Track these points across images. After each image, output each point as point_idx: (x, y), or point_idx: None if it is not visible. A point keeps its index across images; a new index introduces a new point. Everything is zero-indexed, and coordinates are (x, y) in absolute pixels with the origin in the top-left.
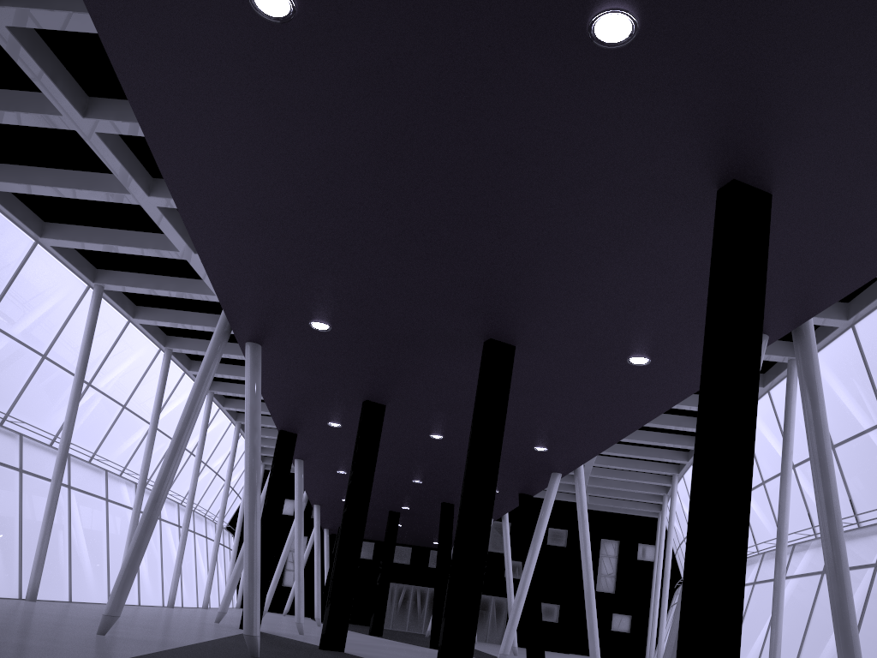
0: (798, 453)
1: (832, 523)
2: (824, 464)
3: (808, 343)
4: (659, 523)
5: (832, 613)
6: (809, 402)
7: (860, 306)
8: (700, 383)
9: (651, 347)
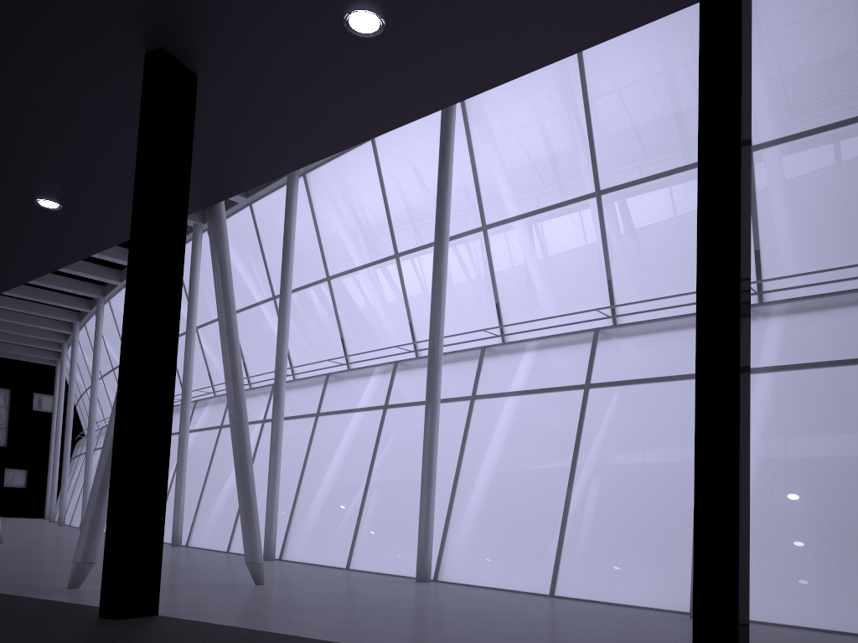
0: (200, 315)
1: (237, 390)
2: (232, 338)
3: (221, 223)
4: (57, 372)
5: (236, 467)
6: (221, 279)
7: (257, 188)
8: (129, 253)
9: (64, 193)
